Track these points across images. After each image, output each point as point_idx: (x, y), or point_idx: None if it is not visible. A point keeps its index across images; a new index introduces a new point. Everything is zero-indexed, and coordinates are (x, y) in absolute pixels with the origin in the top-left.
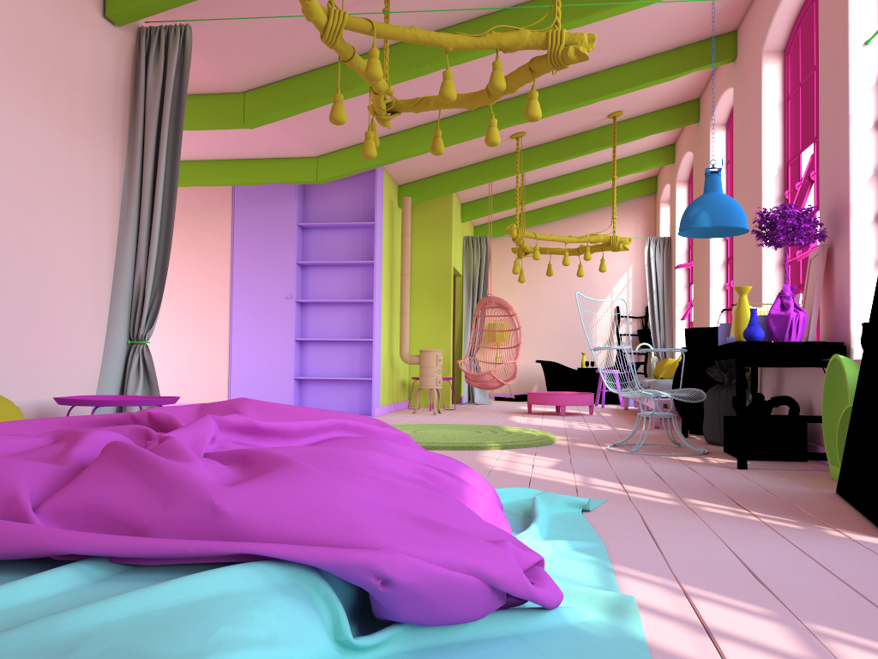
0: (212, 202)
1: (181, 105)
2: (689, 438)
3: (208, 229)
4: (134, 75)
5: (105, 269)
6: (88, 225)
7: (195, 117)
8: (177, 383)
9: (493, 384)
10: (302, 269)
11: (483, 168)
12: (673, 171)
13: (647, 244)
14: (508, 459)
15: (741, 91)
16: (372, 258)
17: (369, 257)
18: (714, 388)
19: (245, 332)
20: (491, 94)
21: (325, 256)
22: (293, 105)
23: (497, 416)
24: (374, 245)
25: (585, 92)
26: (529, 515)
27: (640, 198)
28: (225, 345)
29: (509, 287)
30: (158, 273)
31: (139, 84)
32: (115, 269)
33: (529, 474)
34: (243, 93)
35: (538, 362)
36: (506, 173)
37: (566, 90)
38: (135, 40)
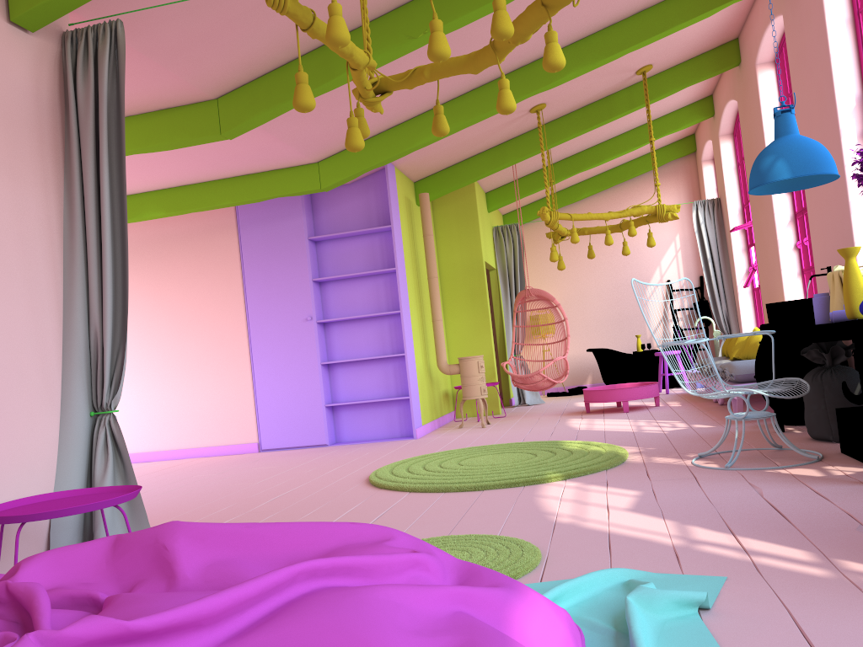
0: (215, 226)
1: (121, 117)
2: (787, 433)
3: (215, 256)
4: (63, 91)
5: (50, 329)
6: (18, 279)
7: (166, 135)
8: (203, 426)
9: (544, 385)
10: (320, 287)
11: (503, 150)
12: (714, 125)
13: (695, 208)
14: (574, 498)
15: (794, 16)
16: (394, 265)
17: (391, 264)
18: (814, 372)
19: (267, 362)
20: (498, 49)
21: (343, 269)
22: (273, 104)
23: (553, 422)
24: (393, 251)
25: (608, 45)
26: (622, 629)
27: (679, 160)
28: (247, 379)
29: (548, 274)
30: (119, 325)
31: (68, 100)
32: (64, 328)
33: (606, 526)
34: (215, 99)
35: (590, 351)
36: (529, 152)
37: (586, 47)
38: (60, 48)
